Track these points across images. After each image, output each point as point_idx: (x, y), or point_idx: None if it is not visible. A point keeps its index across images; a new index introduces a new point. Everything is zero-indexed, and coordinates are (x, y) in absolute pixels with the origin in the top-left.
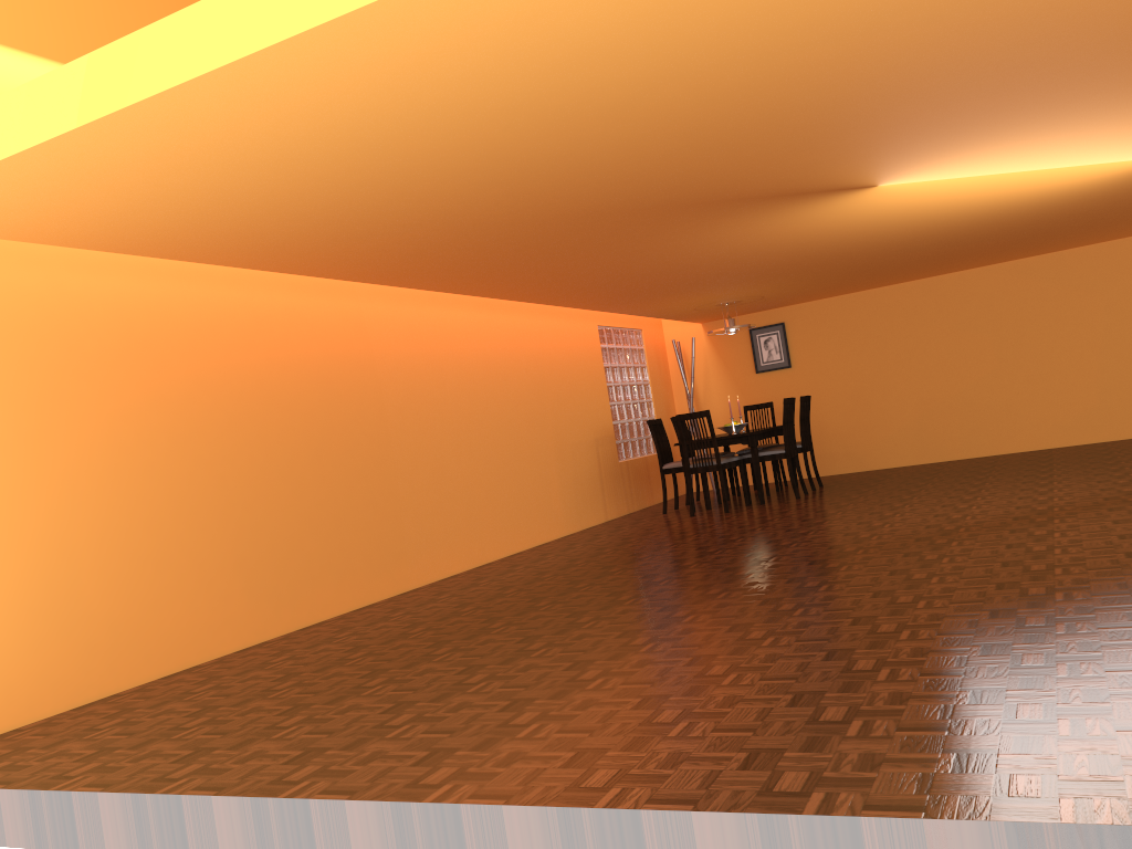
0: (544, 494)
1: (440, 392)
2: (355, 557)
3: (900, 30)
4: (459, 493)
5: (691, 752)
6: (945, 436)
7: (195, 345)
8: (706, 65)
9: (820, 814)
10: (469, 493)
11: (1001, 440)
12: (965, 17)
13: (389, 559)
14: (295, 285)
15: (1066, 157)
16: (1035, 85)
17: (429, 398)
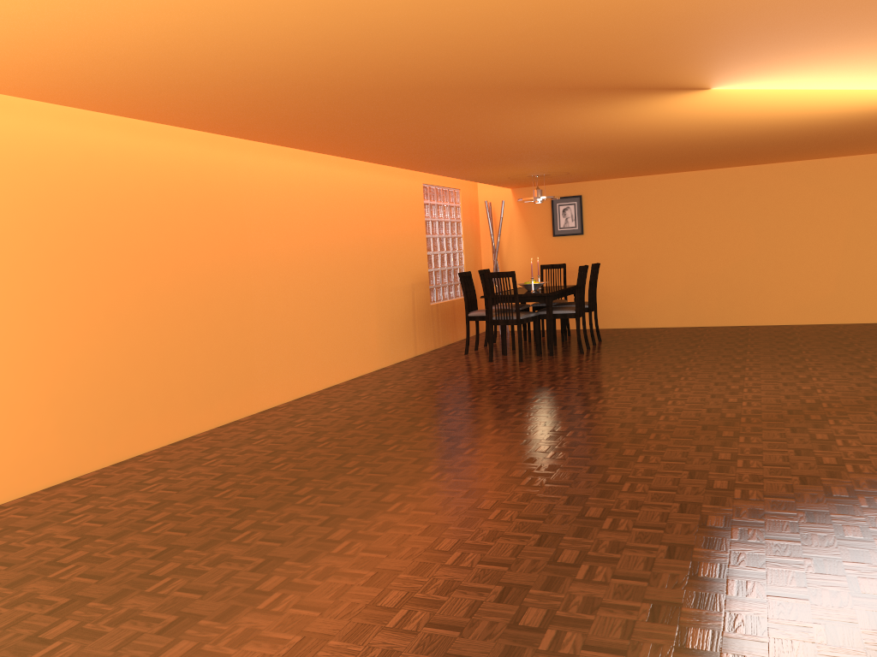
0: (363, 333)
1: (274, 238)
2: (178, 393)
3: None
4: (285, 332)
5: None
6: (705, 305)
7: (15, 180)
8: None
9: None
10: (294, 332)
11: (750, 314)
12: None
13: (213, 394)
14: (132, 126)
15: None
16: None
17: (263, 243)
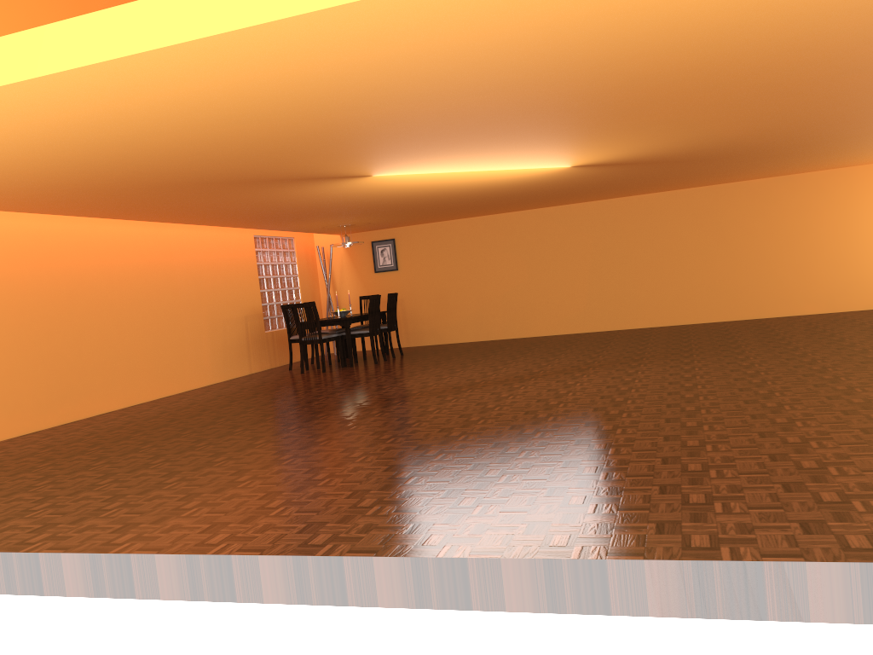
0: (196, 355)
1: (107, 285)
2: (25, 399)
3: (281, 120)
4: (120, 355)
5: (99, 524)
6: (493, 323)
7: None
8: (168, 130)
9: (115, 553)
10: (128, 355)
11: (527, 328)
12: (317, 117)
13: (55, 401)
14: None
15: (491, 166)
16: (412, 140)
17: (97, 289)
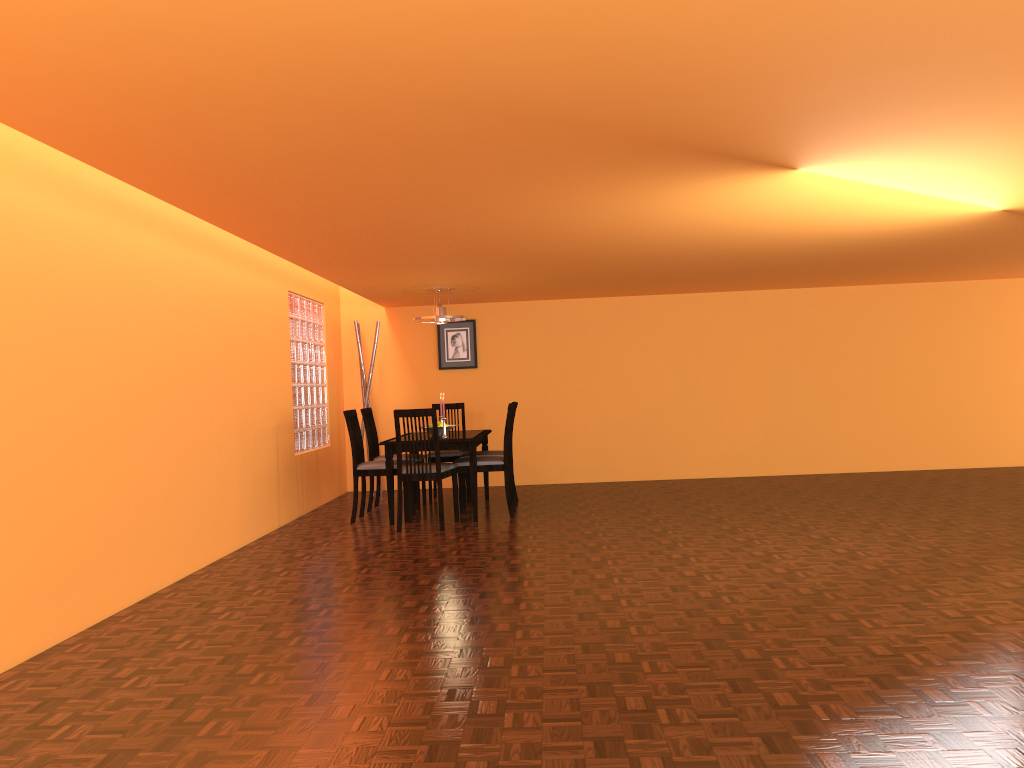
0: (223, 495)
1: (118, 347)
2: None
3: None
4: (128, 494)
5: None
6: (622, 456)
7: None
8: None
9: None
10: (141, 494)
11: (673, 465)
12: None
13: (23, 602)
14: None
15: (961, 183)
16: None
17: (104, 353)
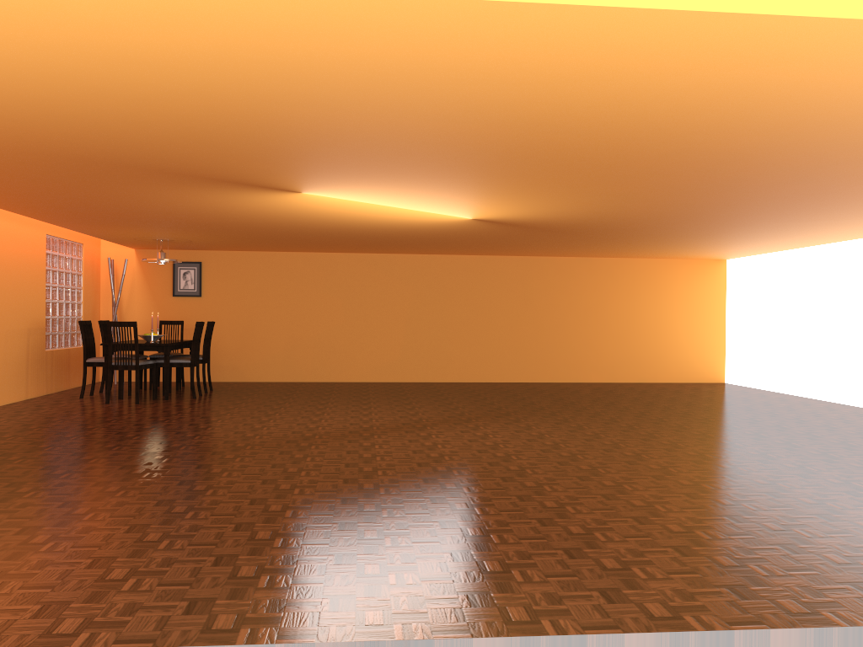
0: None
1: None
2: None
3: (354, 114)
4: None
5: (143, 602)
6: (303, 364)
7: None
8: (223, 95)
9: (248, 643)
10: None
11: (338, 372)
12: (392, 119)
13: None
14: None
15: (416, 205)
16: (415, 164)
17: None
